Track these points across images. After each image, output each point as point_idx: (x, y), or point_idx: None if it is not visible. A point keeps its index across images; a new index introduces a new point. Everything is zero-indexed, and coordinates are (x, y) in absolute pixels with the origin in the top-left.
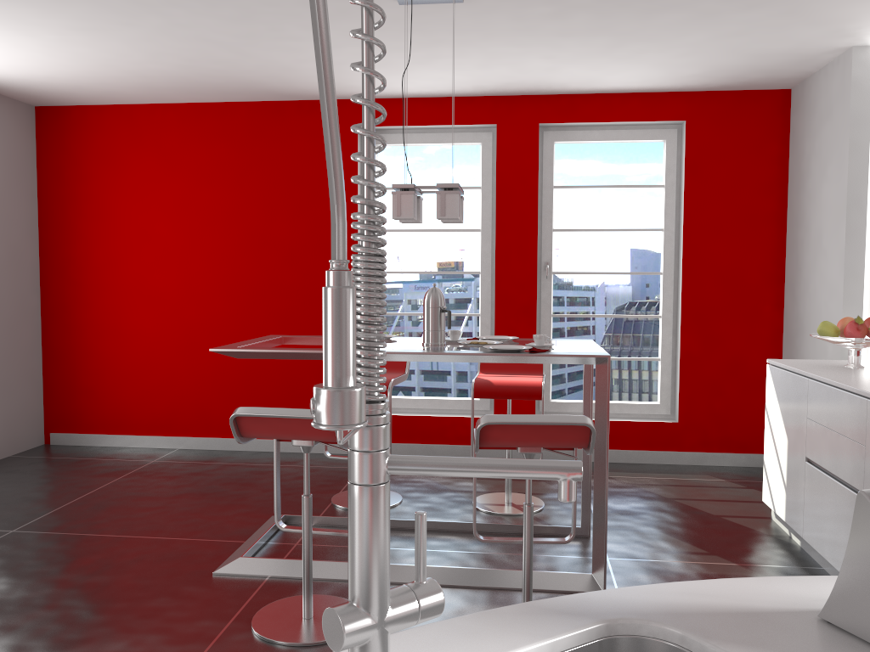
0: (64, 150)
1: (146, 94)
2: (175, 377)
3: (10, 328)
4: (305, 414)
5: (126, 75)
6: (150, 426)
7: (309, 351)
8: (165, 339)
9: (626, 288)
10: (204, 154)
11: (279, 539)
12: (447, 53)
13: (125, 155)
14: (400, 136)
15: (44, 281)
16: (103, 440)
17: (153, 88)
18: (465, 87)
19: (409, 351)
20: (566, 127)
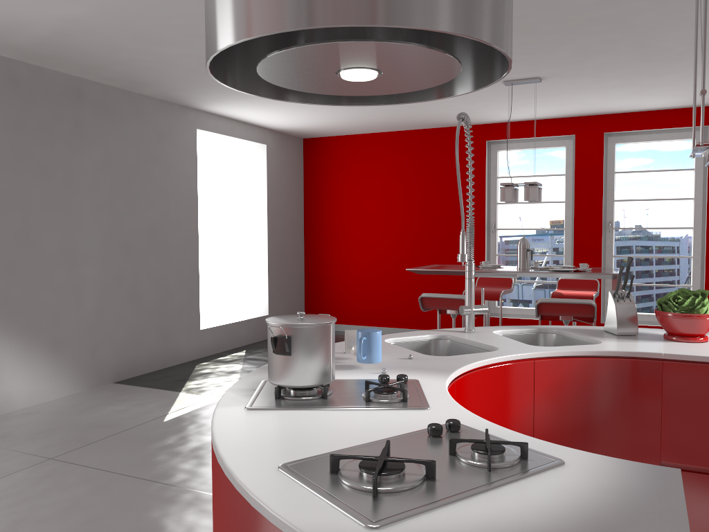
0: (317, 162)
1: (364, 129)
2: (376, 291)
3: (290, 262)
4: (453, 296)
5: (355, 122)
6: (362, 320)
7: (455, 270)
8: (371, 269)
9: (666, 238)
10: (394, 161)
11: None
12: (537, 101)
13: (350, 164)
14: (512, 144)
15: (306, 236)
16: (336, 327)
17: (368, 127)
18: (553, 114)
19: (507, 271)
20: (623, 133)
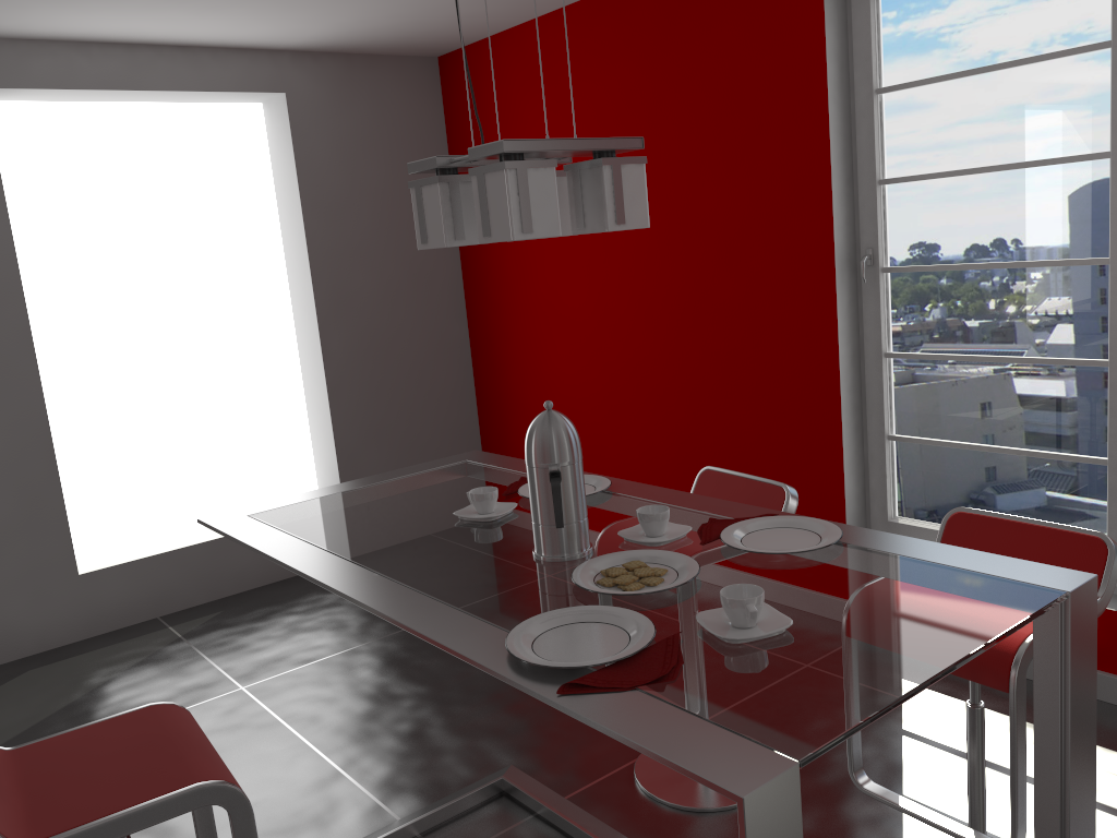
0: (467, 114)
1: (507, 6)
2: (600, 447)
3: (418, 371)
4: None
5: None
6: None
7: (268, 557)
8: (585, 388)
9: None
10: (604, 83)
11: (445, 834)
12: None
13: (522, 108)
14: None
15: (468, 302)
16: None
17: None
18: None
19: (368, 604)
20: None
